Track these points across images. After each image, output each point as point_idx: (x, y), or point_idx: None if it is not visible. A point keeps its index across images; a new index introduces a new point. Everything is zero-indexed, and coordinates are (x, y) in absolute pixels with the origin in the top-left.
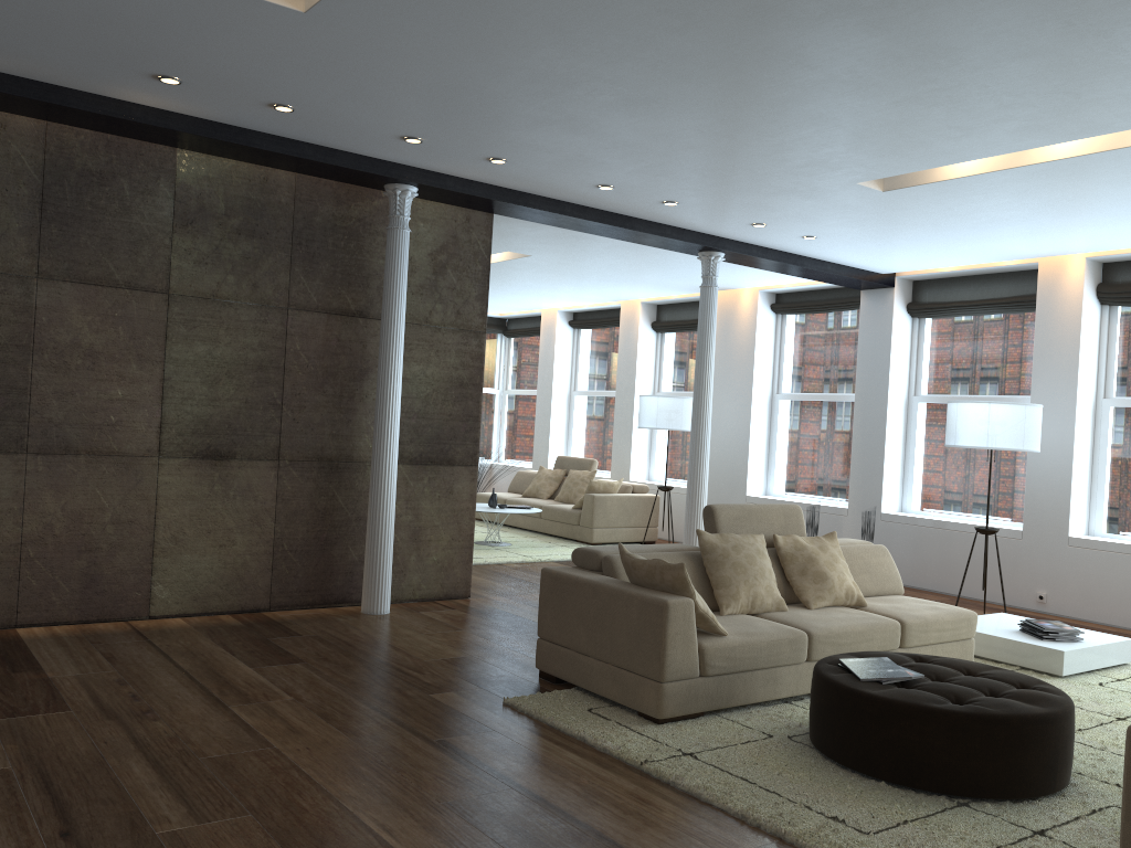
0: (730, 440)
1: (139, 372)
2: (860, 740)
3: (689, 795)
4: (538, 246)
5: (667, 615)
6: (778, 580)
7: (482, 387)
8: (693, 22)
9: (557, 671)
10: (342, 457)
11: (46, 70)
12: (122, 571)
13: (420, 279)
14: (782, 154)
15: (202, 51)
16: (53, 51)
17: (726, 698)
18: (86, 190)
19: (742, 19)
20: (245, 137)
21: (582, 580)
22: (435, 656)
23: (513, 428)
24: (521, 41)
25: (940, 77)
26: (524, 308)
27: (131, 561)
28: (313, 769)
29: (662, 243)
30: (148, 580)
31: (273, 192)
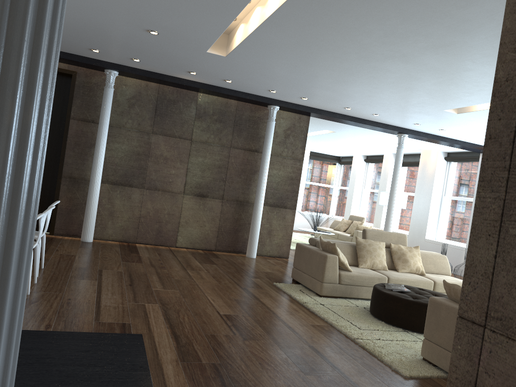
0: (421, 214)
1: (180, 165)
2: (378, 307)
3: (312, 312)
4: (336, 128)
5: (326, 259)
6: (389, 260)
7: (300, 180)
8: (343, 60)
9: (296, 278)
10: (245, 201)
11: (158, 69)
12: (168, 230)
13: (279, 139)
14: (405, 99)
15: (200, 65)
16: (159, 65)
17: (348, 293)
18: (169, 106)
19: (359, 59)
20: (219, 89)
21: (306, 247)
22: (261, 270)
23: (339, 203)
24: (292, 64)
25: (442, 76)
26: (345, 152)
27: (172, 227)
28: (201, 286)
29: (379, 129)
30: (176, 234)
31: (229, 107)
